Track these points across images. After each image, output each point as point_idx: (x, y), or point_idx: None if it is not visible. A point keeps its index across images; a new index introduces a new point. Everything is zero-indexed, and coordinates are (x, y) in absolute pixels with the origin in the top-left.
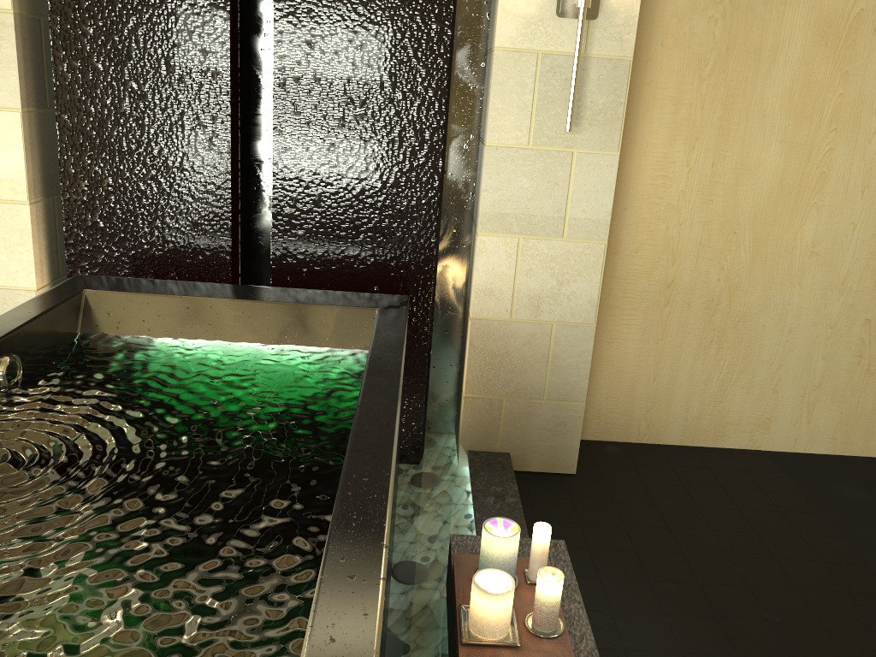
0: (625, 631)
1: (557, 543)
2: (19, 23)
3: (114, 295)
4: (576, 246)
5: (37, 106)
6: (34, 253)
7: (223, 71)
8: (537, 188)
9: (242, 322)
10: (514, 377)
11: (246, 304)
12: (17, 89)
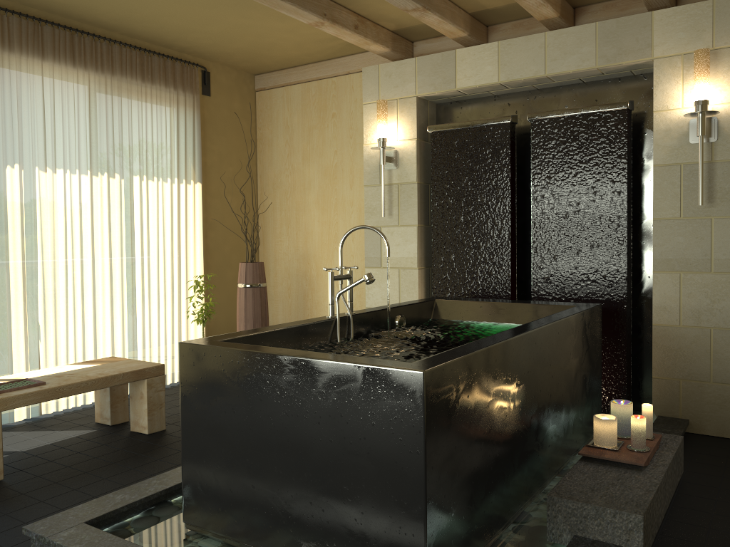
0: (723, 495)
1: (677, 436)
2: (419, 187)
3: (447, 301)
4: (721, 277)
5: (424, 224)
6: (418, 293)
7: (507, 196)
8: (689, 242)
9: (505, 313)
10: (686, 365)
11: (508, 305)
12: (416, 216)
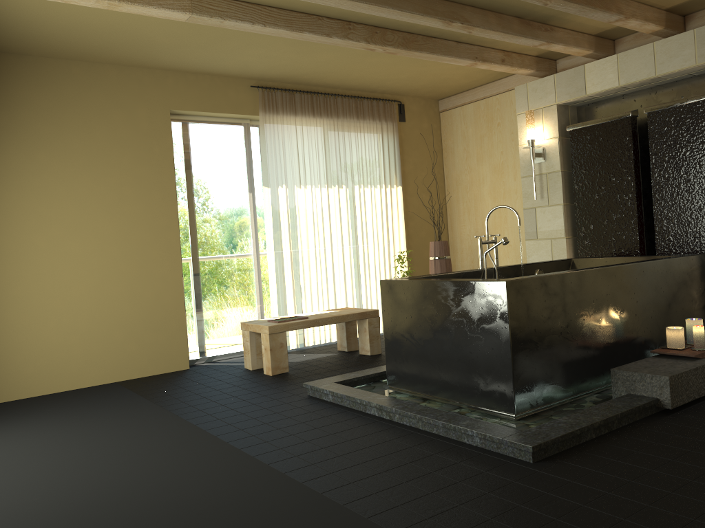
0: None
1: None
2: (563, 174)
3: (581, 259)
4: None
5: (570, 202)
6: (567, 257)
7: (631, 175)
8: None
9: None
10: None
11: (627, 258)
12: (561, 197)
